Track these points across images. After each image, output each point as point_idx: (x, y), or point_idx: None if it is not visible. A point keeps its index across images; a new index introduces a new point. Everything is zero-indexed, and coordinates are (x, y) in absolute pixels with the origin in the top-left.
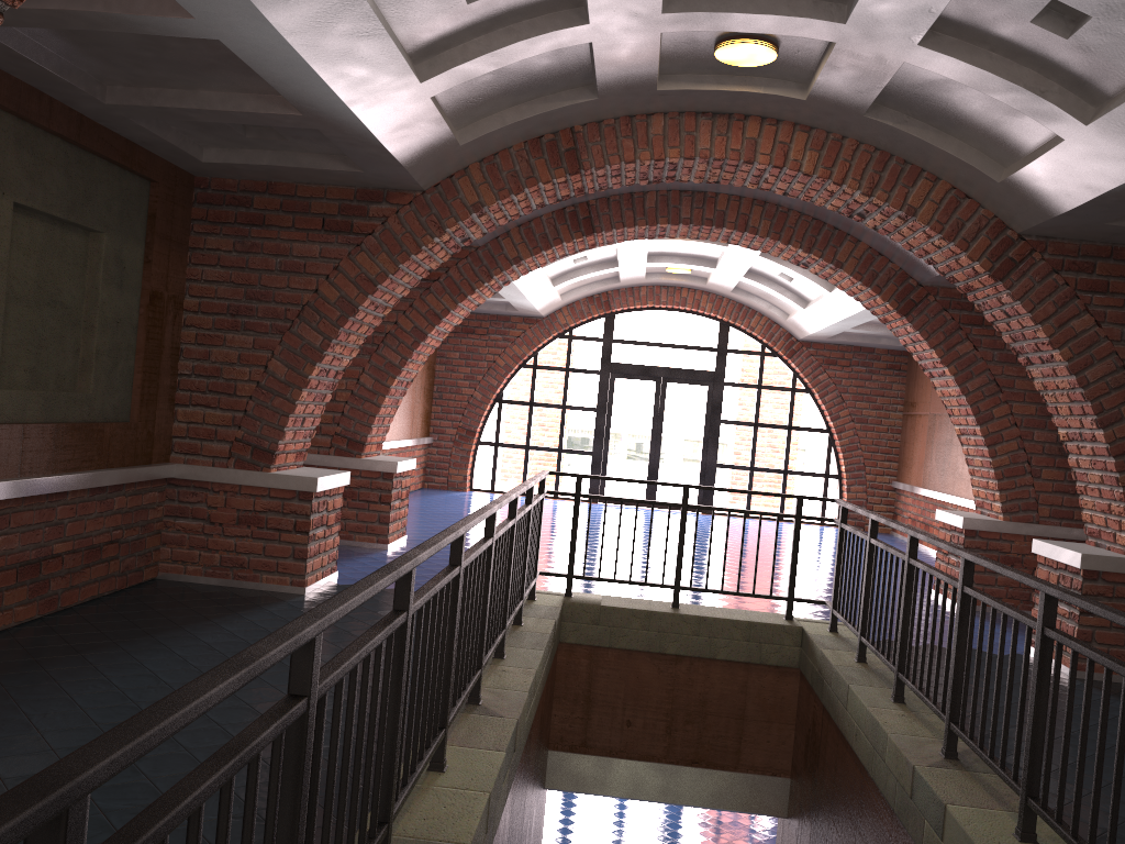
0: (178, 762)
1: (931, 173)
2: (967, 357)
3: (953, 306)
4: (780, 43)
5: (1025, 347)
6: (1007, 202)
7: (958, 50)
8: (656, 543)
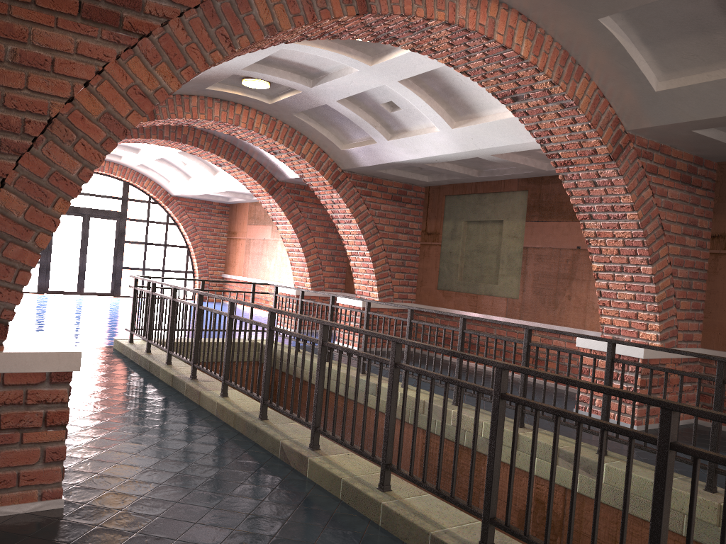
0: (103, 415)
1: (310, 140)
2: (297, 216)
3: (291, 191)
4: (272, 83)
5: (338, 216)
6: (342, 157)
7: (349, 105)
8: (121, 314)
